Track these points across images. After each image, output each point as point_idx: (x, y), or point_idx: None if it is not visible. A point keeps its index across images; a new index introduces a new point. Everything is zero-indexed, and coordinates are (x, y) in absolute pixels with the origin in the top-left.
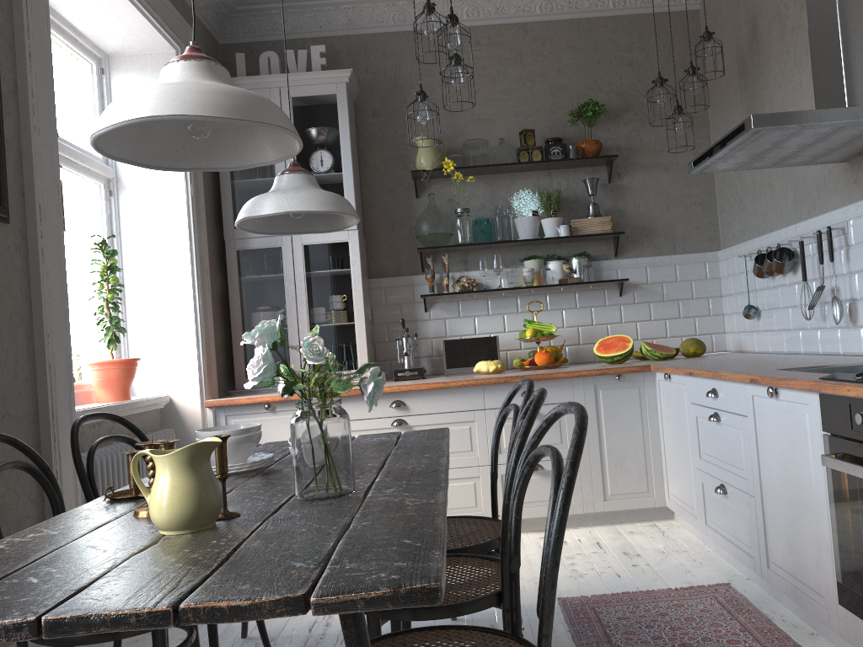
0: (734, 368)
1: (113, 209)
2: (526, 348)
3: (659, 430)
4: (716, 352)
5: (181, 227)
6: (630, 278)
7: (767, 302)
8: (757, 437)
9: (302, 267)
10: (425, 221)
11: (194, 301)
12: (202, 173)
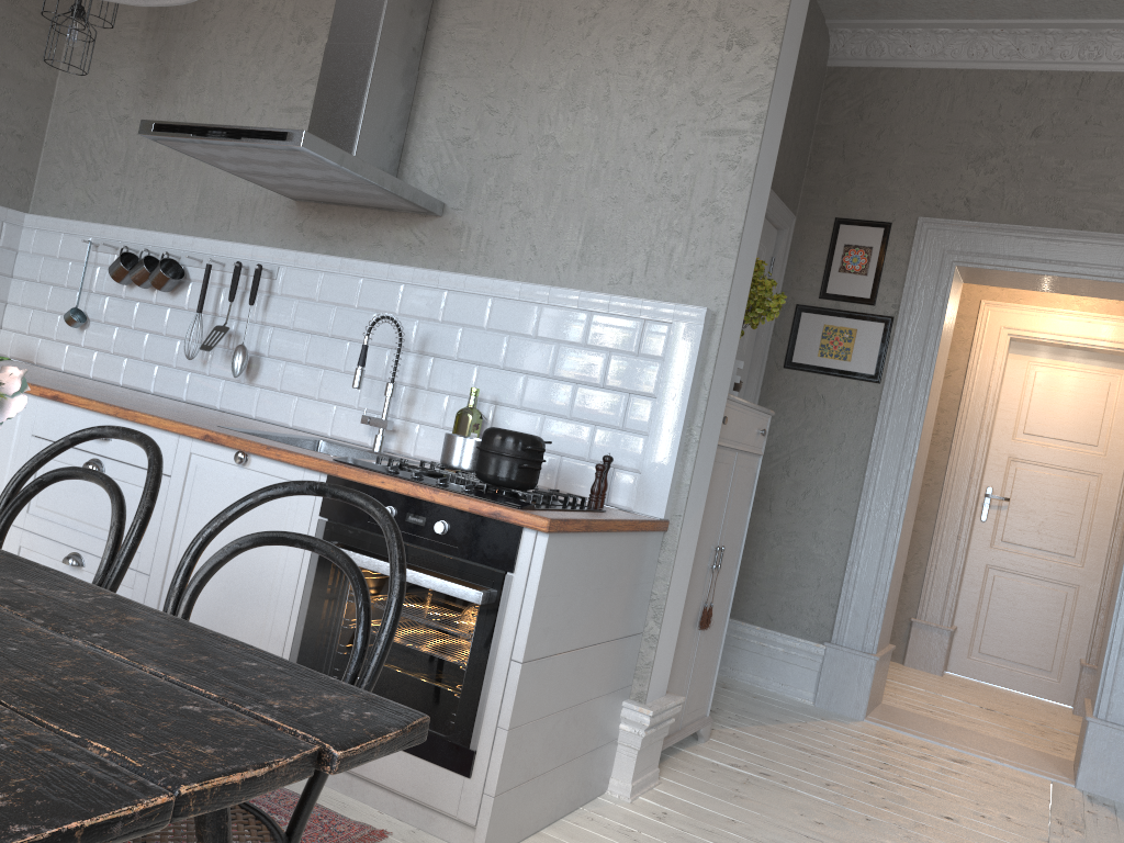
0: (142, 408)
1: None
2: None
3: None
4: None
5: None
6: None
7: (108, 313)
8: (181, 504)
9: None
10: None
11: None
12: None
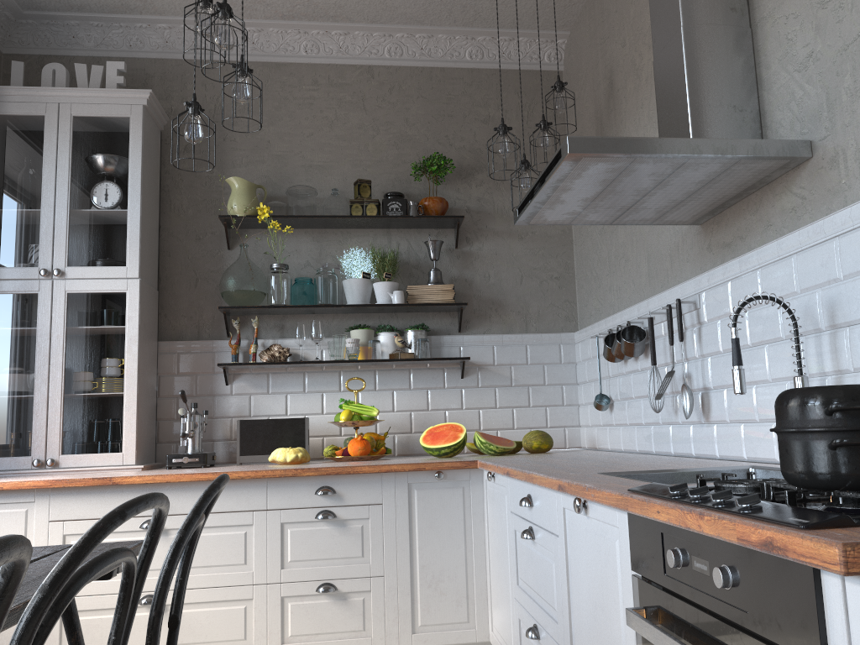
0: (554, 469)
1: None
2: (347, 434)
3: (485, 542)
4: (570, 448)
5: None
6: (475, 357)
7: (620, 390)
8: (568, 566)
9: (62, 320)
10: (230, 276)
11: None
12: None
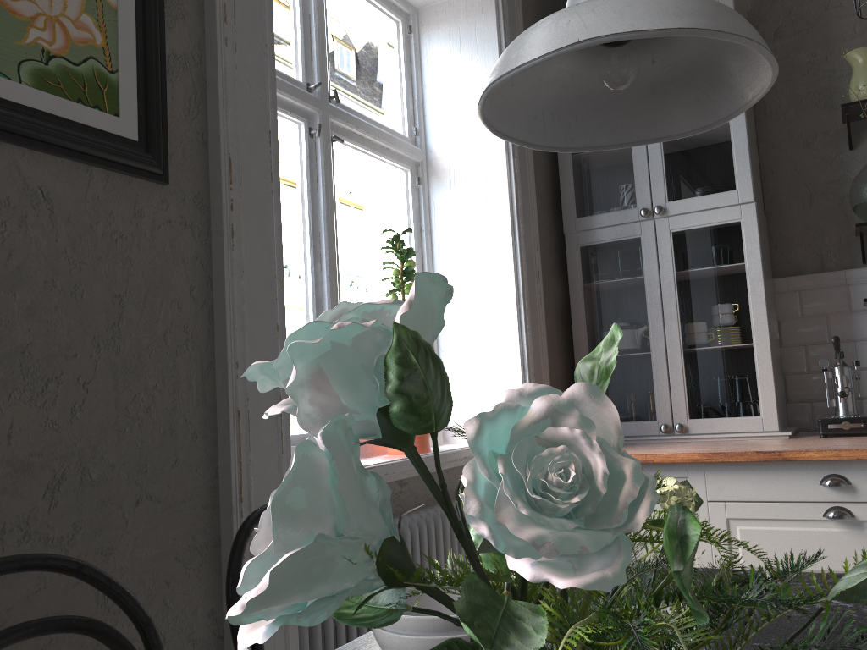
0: None
1: (422, 200)
2: None
3: None
4: None
5: (501, 215)
6: None
7: None
8: None
9: (670, 264)
10: None
11: (518, 315)
12: None
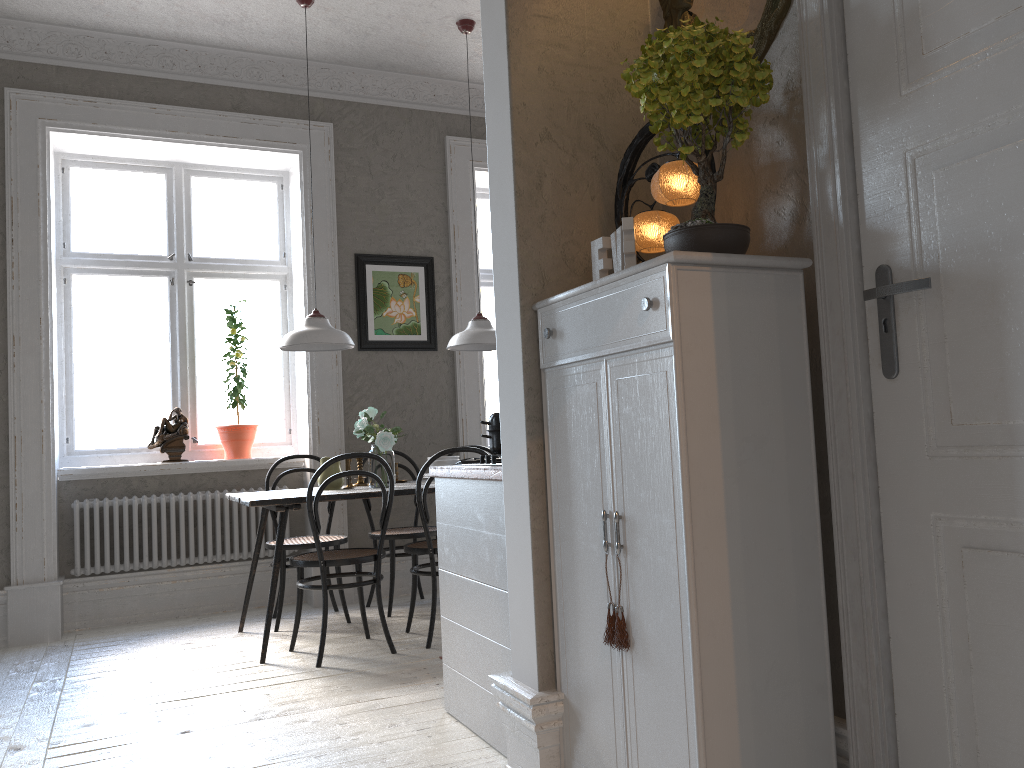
0: None
1: None
2: None
3: None
4: None
5: None
6: None
7: None
8: None
9: None
10: None
11: None
12: None
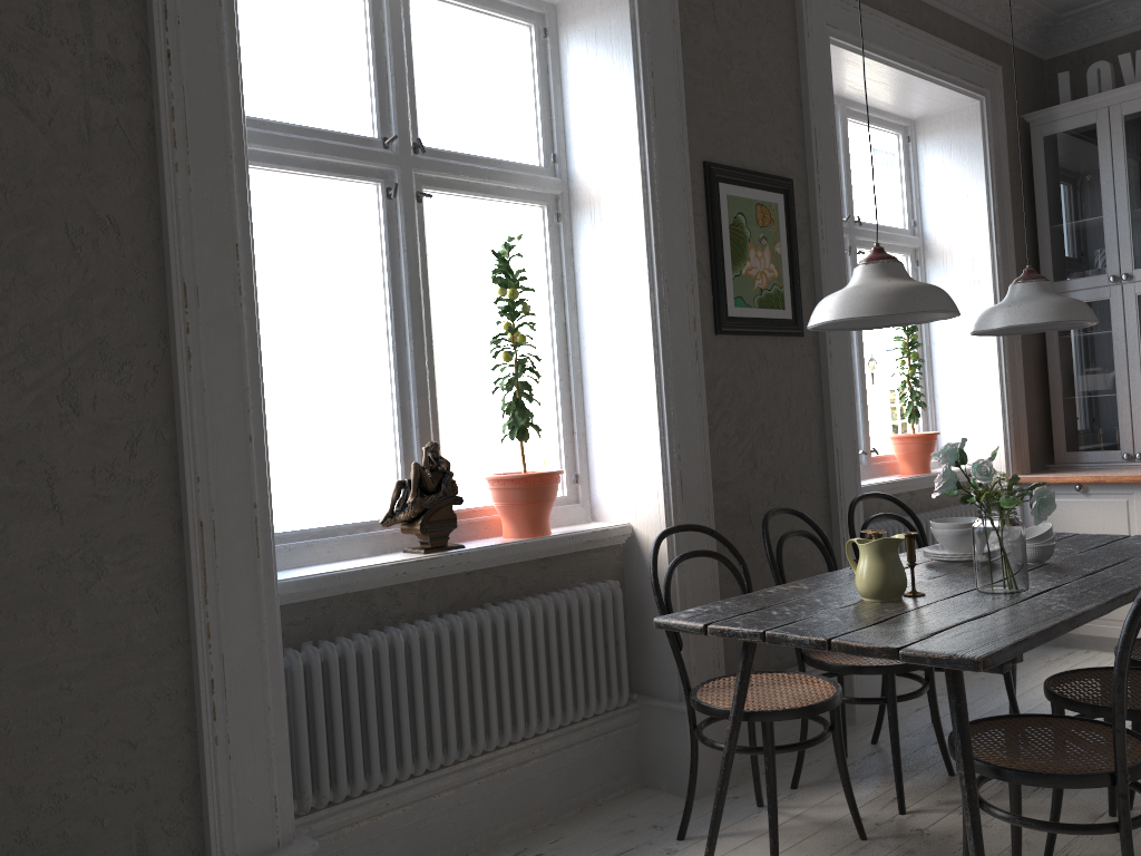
0: None
1: (919, 279)
2: None
3: None
4: None
5: (985, 291)
6: None
7: None
8: None
9: (1134, 322)
10: None
11: (999, 370)
12: (1012, 227)
